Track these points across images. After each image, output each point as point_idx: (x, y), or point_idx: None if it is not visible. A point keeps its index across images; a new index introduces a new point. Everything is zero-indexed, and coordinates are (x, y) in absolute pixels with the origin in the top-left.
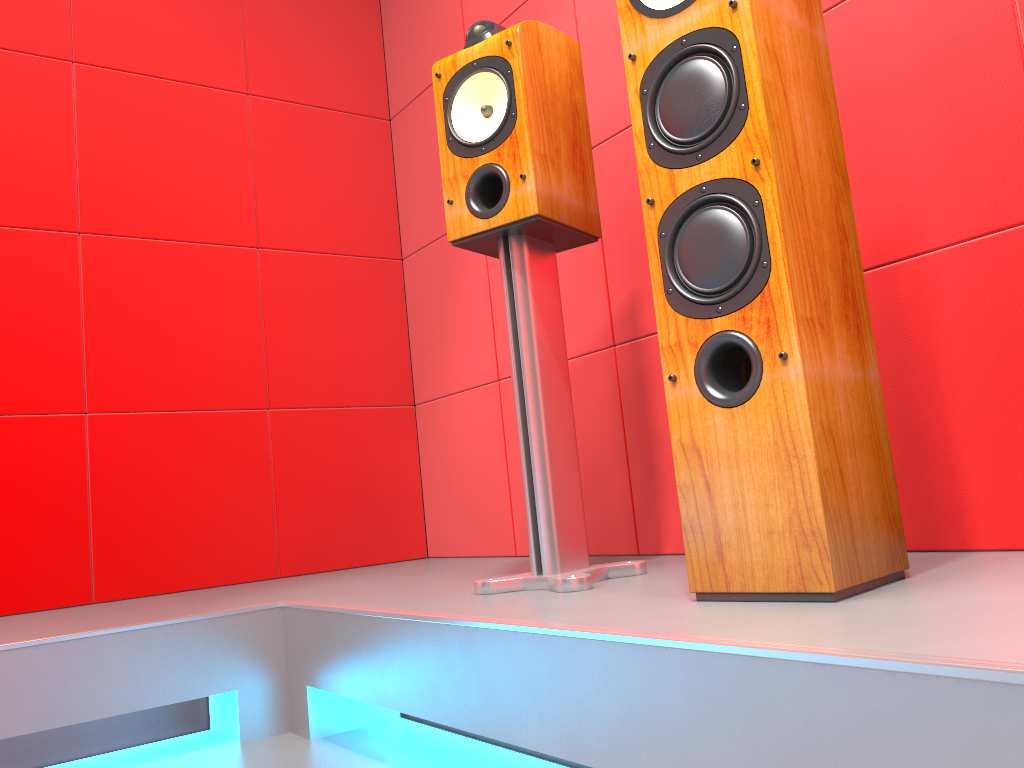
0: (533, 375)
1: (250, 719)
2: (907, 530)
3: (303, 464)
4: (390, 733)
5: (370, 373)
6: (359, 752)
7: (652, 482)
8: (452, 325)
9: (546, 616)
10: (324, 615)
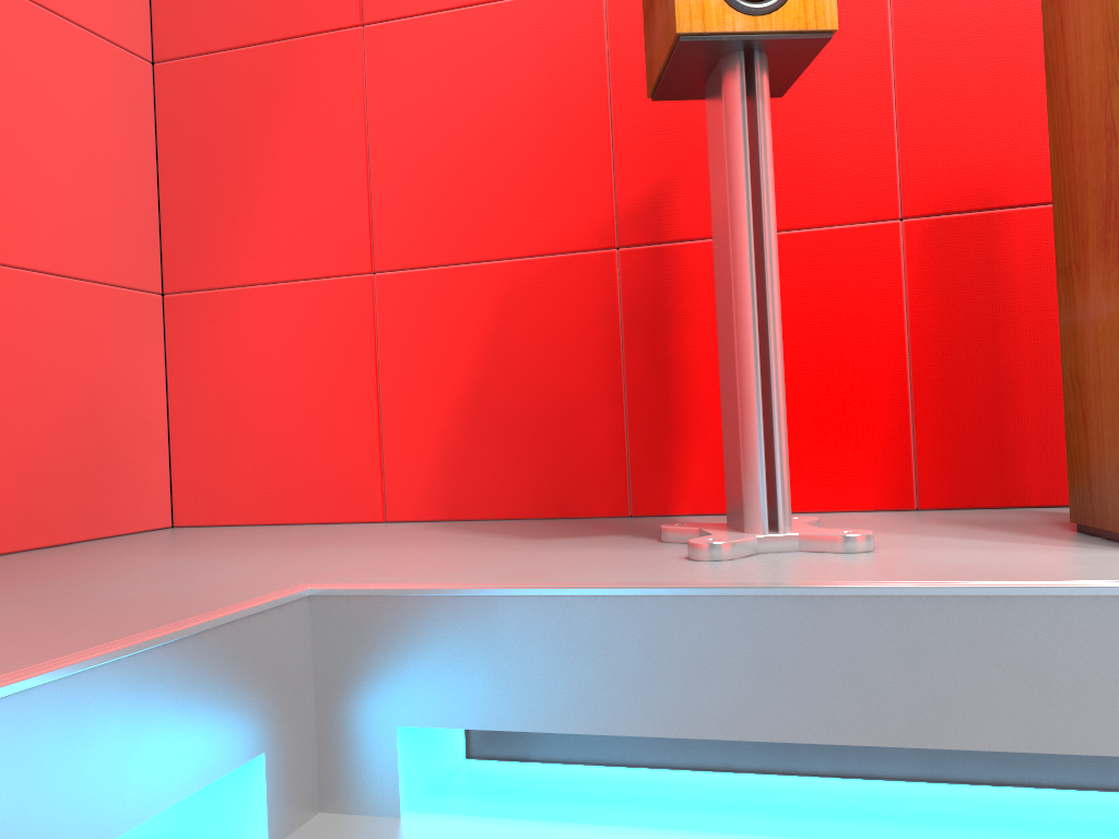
0: (775, 257)
1: (279, 802)
2: (1033, 485)
3: (12, 364)
4: (519, 784)
5: (108, 231)
6: (551, 820)
7: (665, 426)
8: (272, 181)
9: (1075, 576)
10: (484, 603)
